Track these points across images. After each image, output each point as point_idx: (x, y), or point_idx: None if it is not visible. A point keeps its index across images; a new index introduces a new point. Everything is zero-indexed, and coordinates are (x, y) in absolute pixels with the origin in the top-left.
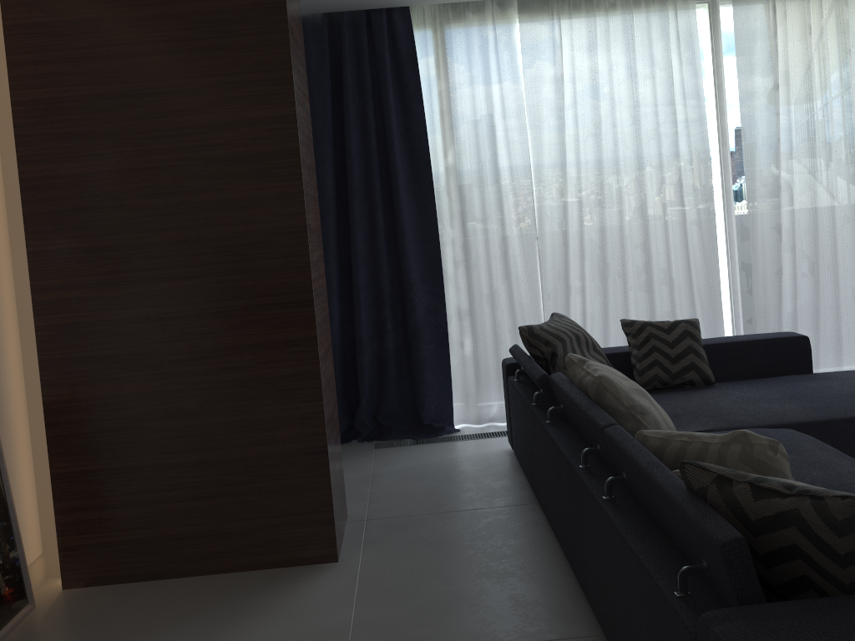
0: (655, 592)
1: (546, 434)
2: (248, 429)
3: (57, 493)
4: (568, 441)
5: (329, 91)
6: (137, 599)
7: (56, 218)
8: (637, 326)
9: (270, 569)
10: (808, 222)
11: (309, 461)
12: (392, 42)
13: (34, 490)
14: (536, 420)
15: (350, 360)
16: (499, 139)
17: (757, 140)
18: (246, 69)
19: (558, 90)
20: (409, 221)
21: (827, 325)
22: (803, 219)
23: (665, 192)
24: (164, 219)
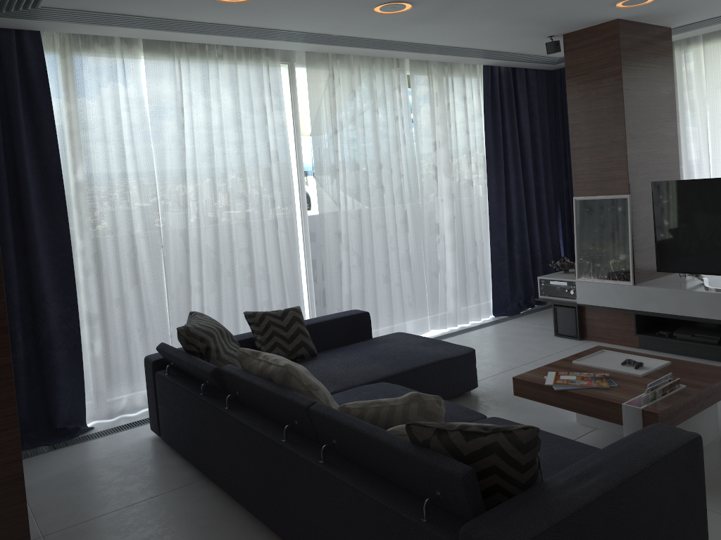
0: (402, 523)
1: (230, 418)
2: None
3: None
4: (257, 422)
5: None
6: None
7: None
8: (259, 316)
9: None
10: (357, 229)
11: (2, 491)
12: (22, 62)
13: None
14: (212, 407)
15: None
16: (127, 160)
17: (324, 169)
18: None
19: (180, 121)
20: (41, 234)
21: (369, 301)
22: (353, 227)
23: (263, 207)
24: None
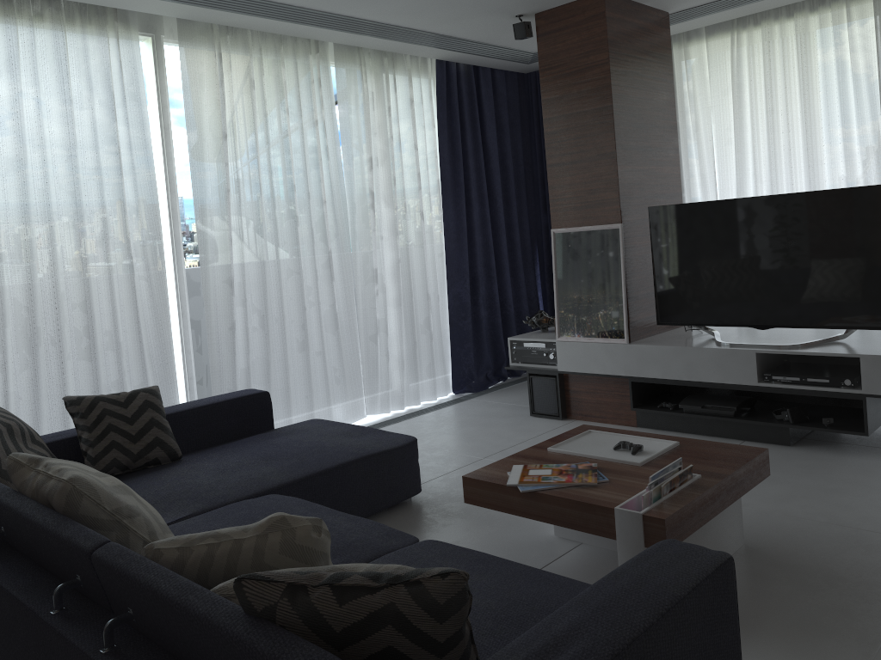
0: None
1: None
2: None
3: None
4: (22, 579)
5: None
6: None
7: None
8: (87, 403)
9: None
10: (258, 275)
11: None
12: None
13: None
14: None
15: None
16: None
17: (207, 190)
18: None
19: None
20: None
21: (277, 377)
22: (253, 273)
23: (110, 242)
24: None
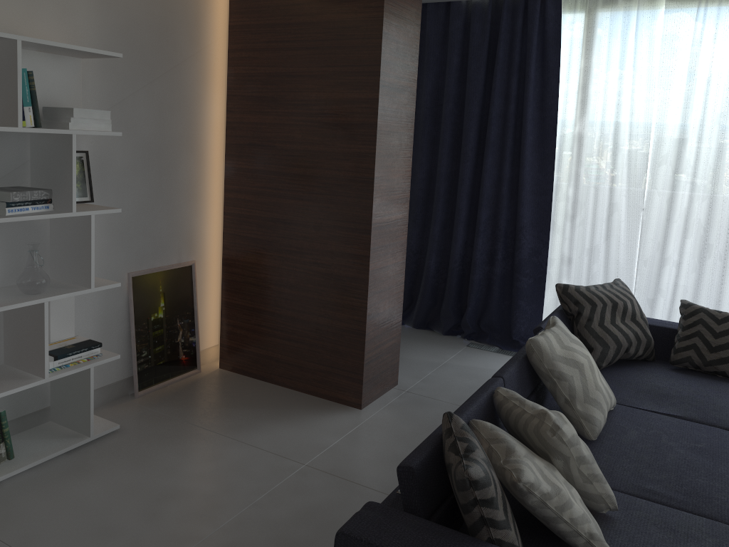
0: None
1: None
2: (321, 305)
3: (222, 312)
4: None
5: (483, 63)
6: (245, 387)
7: (240, 148)
8: (691, 310)
9: (321, 398)
10: None
11: (353, 337)
12: (543, 24)
13: (218, 307)
14: None
15: (467, 275)
16: (625, 116)
17: None
18: (352, 63)
19: (689, 77)
20: (529, 176)
21: None
22: None
23: None
24: (294, 159)
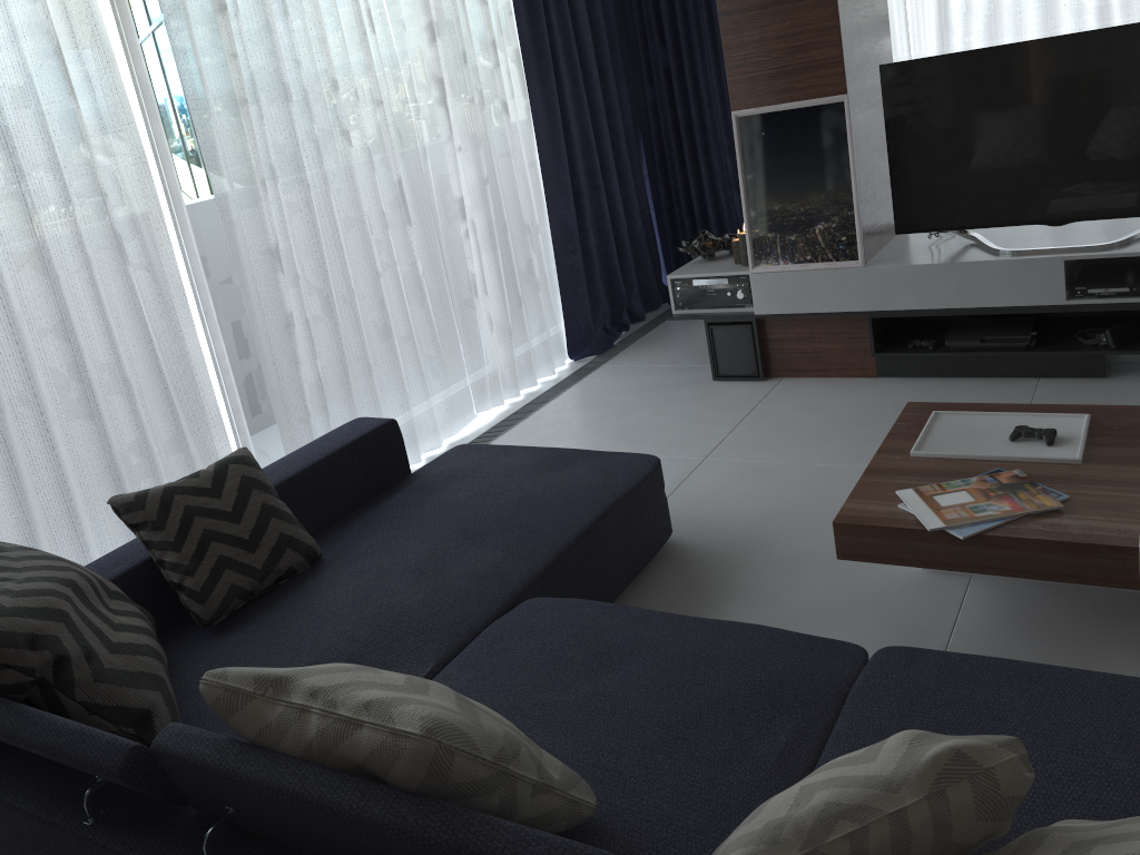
0: None
1: None
2: None
3: None
4: None
5: None
6: None
7: None
8: (156, 503)
9: None
10: (309, 234)
11: None
12: None
13: None
14: None
15: None
16: None
17: (209, 103)
18: None
19: None
20: None
21: (358, 386)
22: (299, 231)
23: (77, 214)
24: None
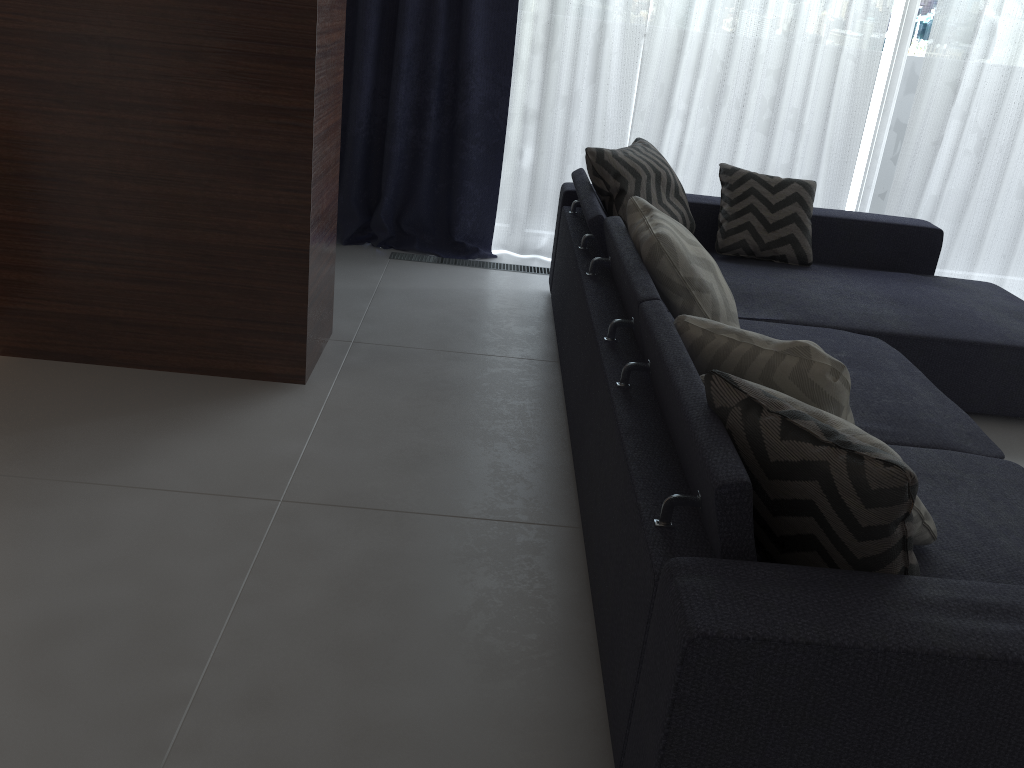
0: (634, 512)
1: (581, 289)
2: (212, 210)
3: None
4: (602, 304)
5: None
6: (58, 382)
7: None
8: (738, 177)
9: (223, 377)
10: (996, 86)
11: (284, 263)
12: None
13: None
14: (576, 268)
15: (377, 146)
16: None
17: None
18: None
19: None
20: None
21: (972, 220)
22: (991, 81)
23: (827, 7)
24: None
